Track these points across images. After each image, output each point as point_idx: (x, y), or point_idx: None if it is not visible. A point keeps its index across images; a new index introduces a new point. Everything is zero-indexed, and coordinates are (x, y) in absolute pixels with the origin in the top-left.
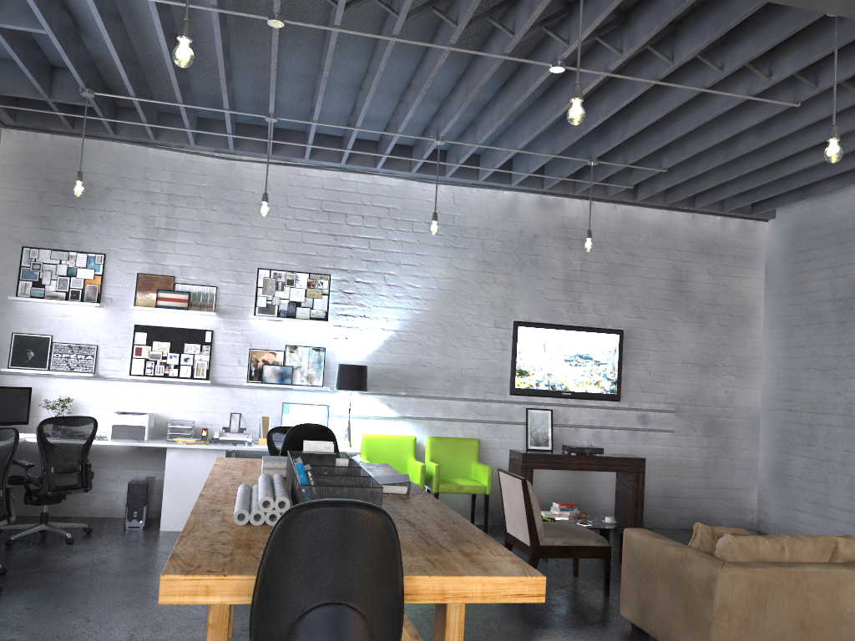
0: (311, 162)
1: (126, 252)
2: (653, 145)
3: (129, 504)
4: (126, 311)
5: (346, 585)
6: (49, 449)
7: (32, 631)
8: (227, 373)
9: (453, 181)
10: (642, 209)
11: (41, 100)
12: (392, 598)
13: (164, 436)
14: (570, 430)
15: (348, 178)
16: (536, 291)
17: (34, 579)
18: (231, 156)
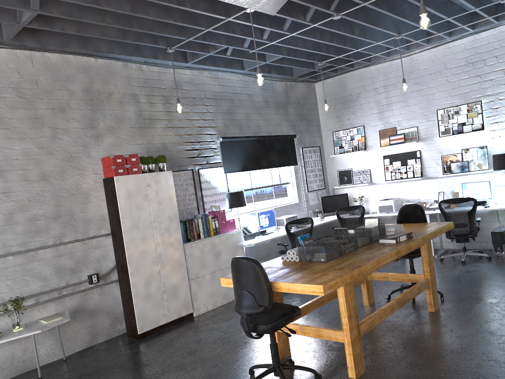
0: (453, 37)
1: (372, 121)
2: None
3: None
4: (378, 150)
5: (245, 284)
6: (343, 221)
7: (306, 295)
8: (432, 171)
9: None
10: None
11: None
12: (262, 289)
13: None
14: None
15: (481, 36)
16: None
17: None
18: (409, 53)
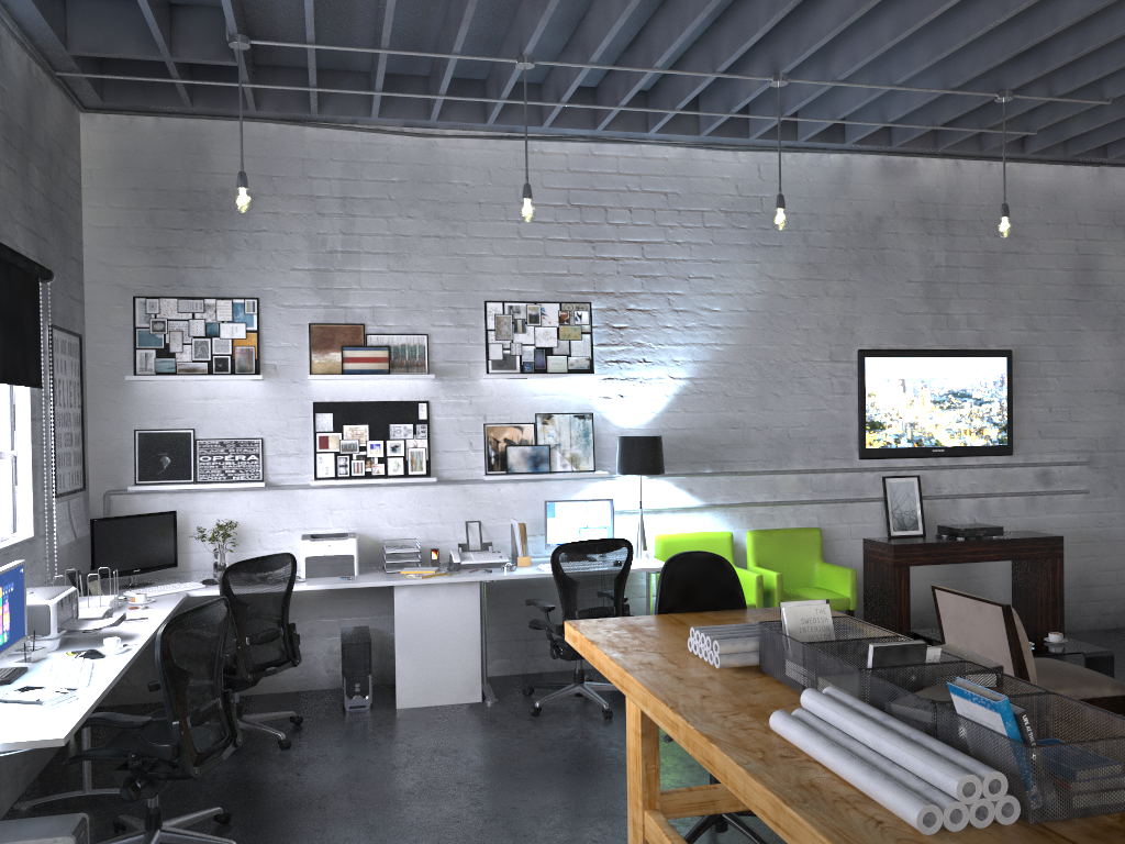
0: (551, 131)
1: (289, 293)
2: (1114, 62)
3: (346, 674)
4: (298, 383)
5: None
6: (239, 610)
7: None
8: (455, 463)
9: (758, 145)
10: (1028, 166)
11: (137, 63)
12: None
13: (374, 565)
14: (945, 503)
15: (604, 151)
16: (885, 303)
17: (278, 827)
18: (429, 131)
